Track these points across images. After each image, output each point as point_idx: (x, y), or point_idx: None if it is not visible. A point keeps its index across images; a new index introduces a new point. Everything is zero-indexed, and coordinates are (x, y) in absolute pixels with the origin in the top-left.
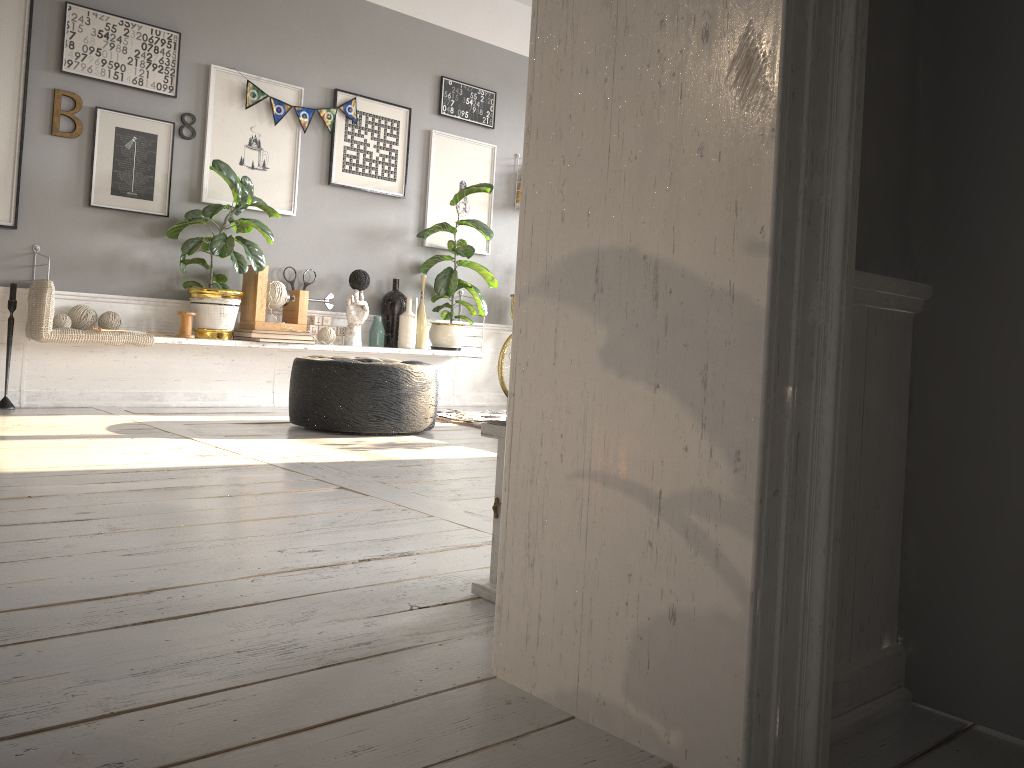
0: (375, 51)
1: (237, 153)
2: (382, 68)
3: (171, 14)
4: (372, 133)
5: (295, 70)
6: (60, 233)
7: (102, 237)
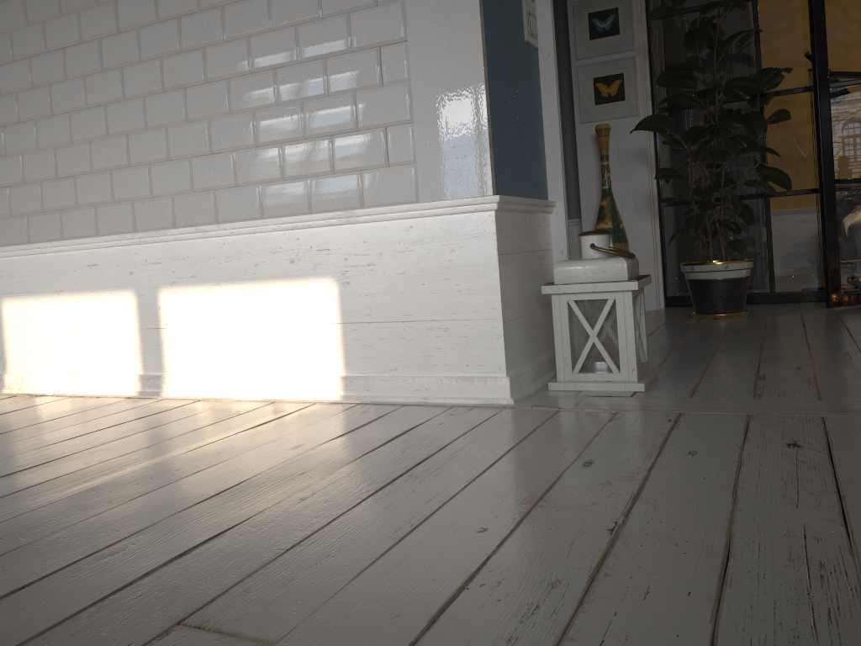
0: None
1: None
2: None
3: None
4: None
5: None
6: None
7: None
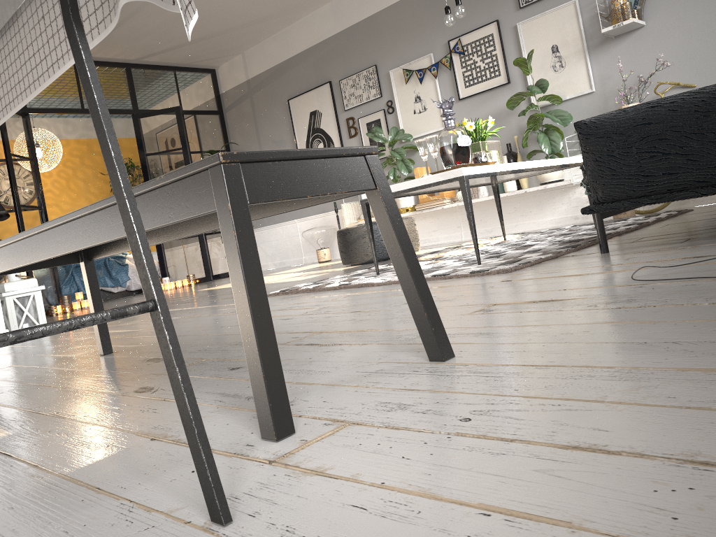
0: None
1: (411, 109)
2: (474, 6)
3: (371, 58)
4: (476, 53)
5: (427, 45)
6: None
7: None
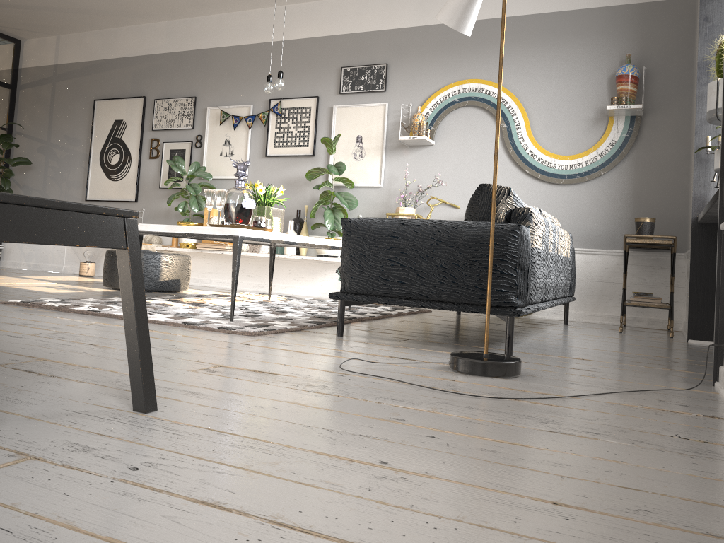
0: (297, 68)
1: (218, 150)
2: (301, 77)
3: (194, 89)
4: (292, 119)
5: (250, 96)
6: (151, 202)
7: (165, 202)
